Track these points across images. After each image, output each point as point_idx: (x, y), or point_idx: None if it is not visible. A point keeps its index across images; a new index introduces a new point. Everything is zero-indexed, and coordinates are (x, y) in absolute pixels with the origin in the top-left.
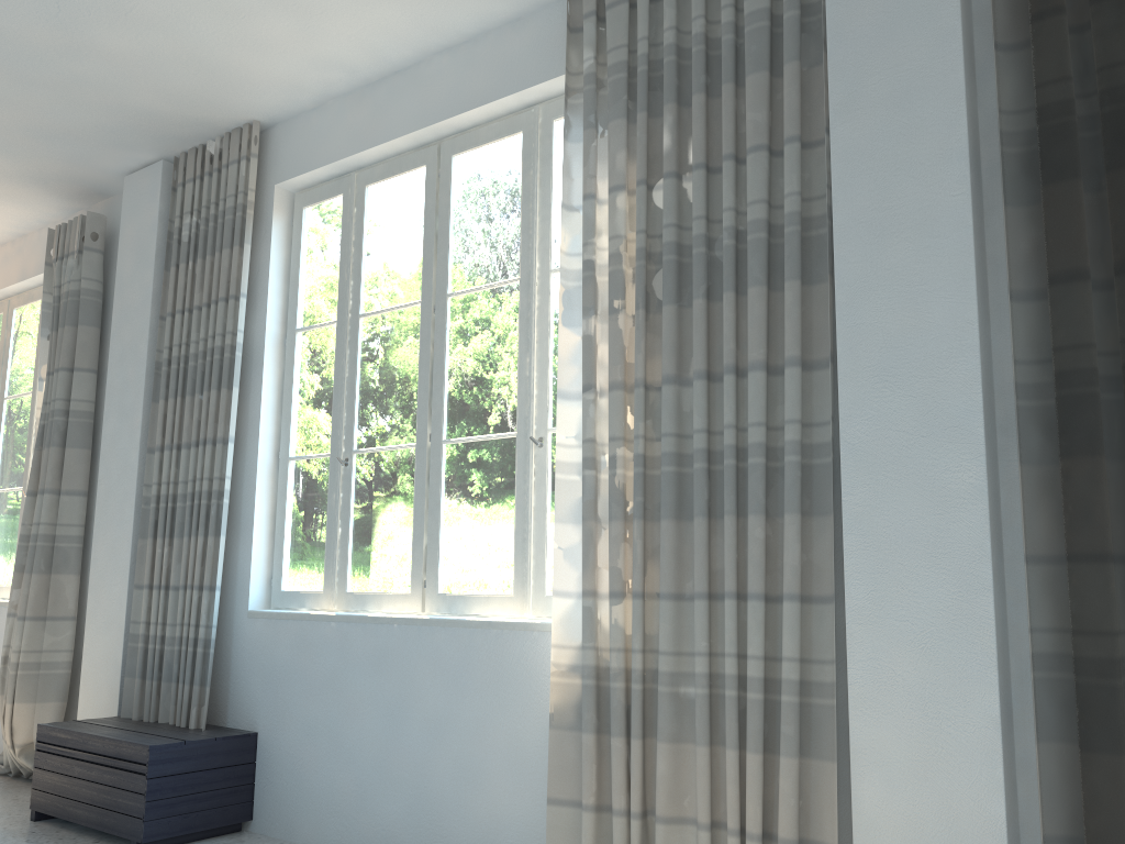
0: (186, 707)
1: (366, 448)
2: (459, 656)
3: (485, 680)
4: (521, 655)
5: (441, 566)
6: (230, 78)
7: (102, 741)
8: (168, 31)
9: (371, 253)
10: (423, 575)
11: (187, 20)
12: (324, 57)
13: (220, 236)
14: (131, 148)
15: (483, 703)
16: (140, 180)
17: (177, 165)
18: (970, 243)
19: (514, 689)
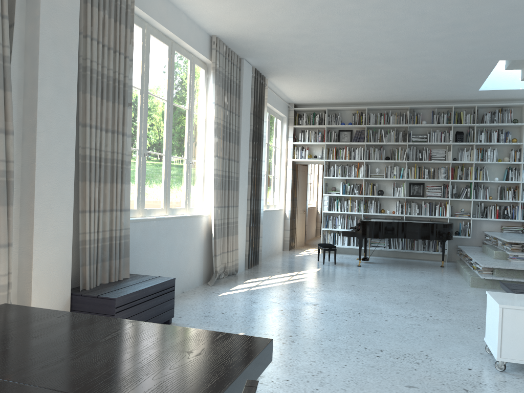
0: (118, 270)
1: (150, 151)
2: (185, 227)
3: (189, 232)
4: (196, 224)
5: (170, 199)
6: None
7: (155, 286)
8: None
9: (152, 67)
10: (165, 202)
11: None
12: None
13: (119, 13)
14: None
15: (189, 239)
16: None
17: None
18: (249, 148)
19: (194, 233)
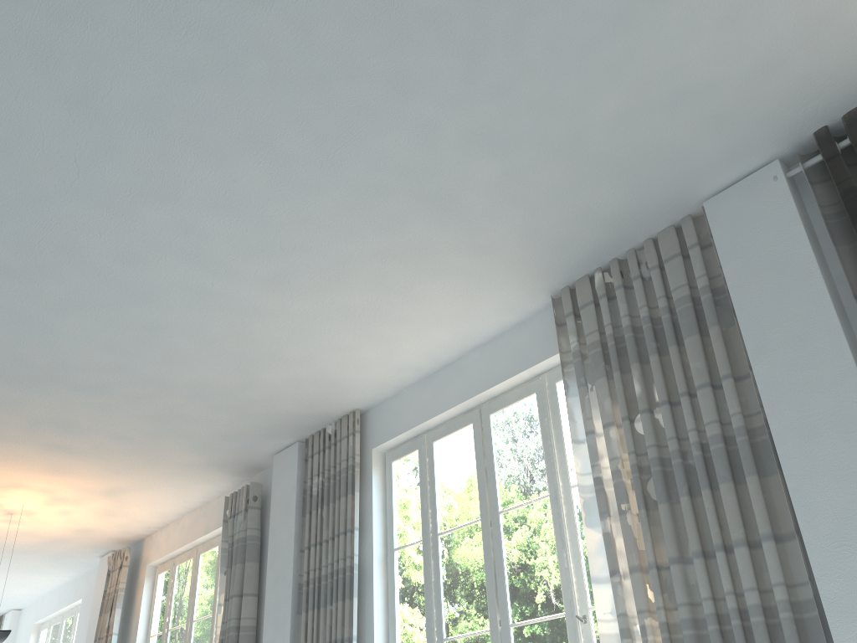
0: None
1: (453, 636)
2: None
3: None
4: None
5: None
6: (340, 385)
7: None
8: (303, 364)
9: (441, 488)
10: None
11: (315, 356)
12: (399, 364)
13: (338, 488)
14: (278, 437)
15: None
16: (283, 457)
17: (307, 443)
18: None
19: None
